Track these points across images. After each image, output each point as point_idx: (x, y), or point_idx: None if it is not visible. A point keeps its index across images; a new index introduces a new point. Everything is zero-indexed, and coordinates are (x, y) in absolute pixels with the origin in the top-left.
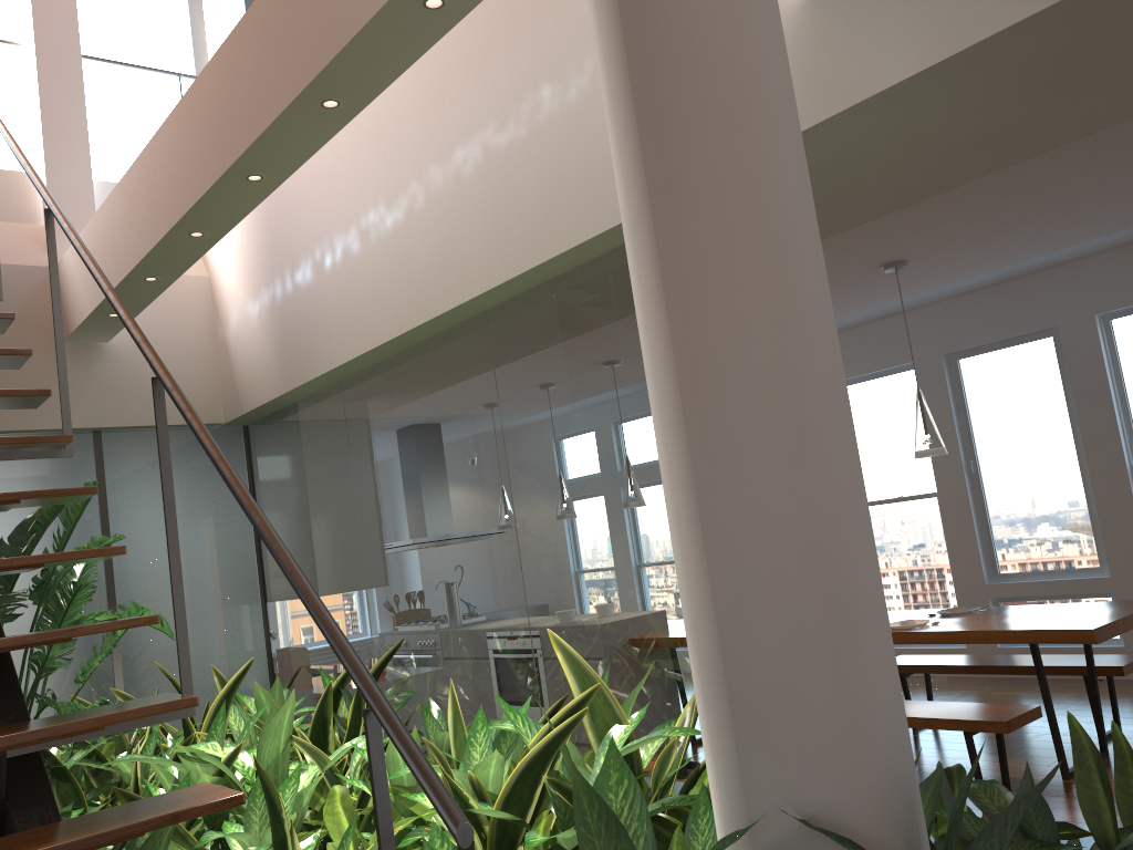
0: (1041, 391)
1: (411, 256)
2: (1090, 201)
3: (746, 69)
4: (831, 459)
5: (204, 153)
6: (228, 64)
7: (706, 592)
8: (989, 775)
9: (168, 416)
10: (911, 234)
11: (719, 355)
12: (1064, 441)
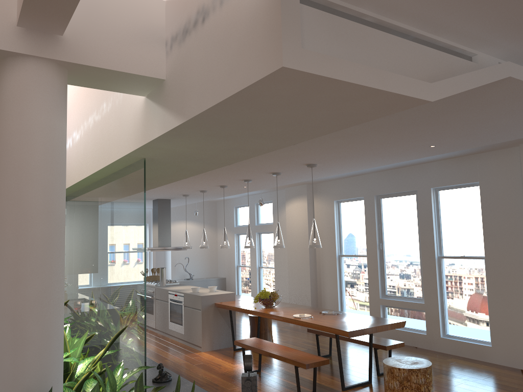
0: (409, 217)
1: (79, 153)
2: (376, 151)
3: (24, 154)
4: (28, 288)
5: None
6: None
7: None
8: (319, 383)
9: None
10: (302, 157)
11: None
12: (416, 241)
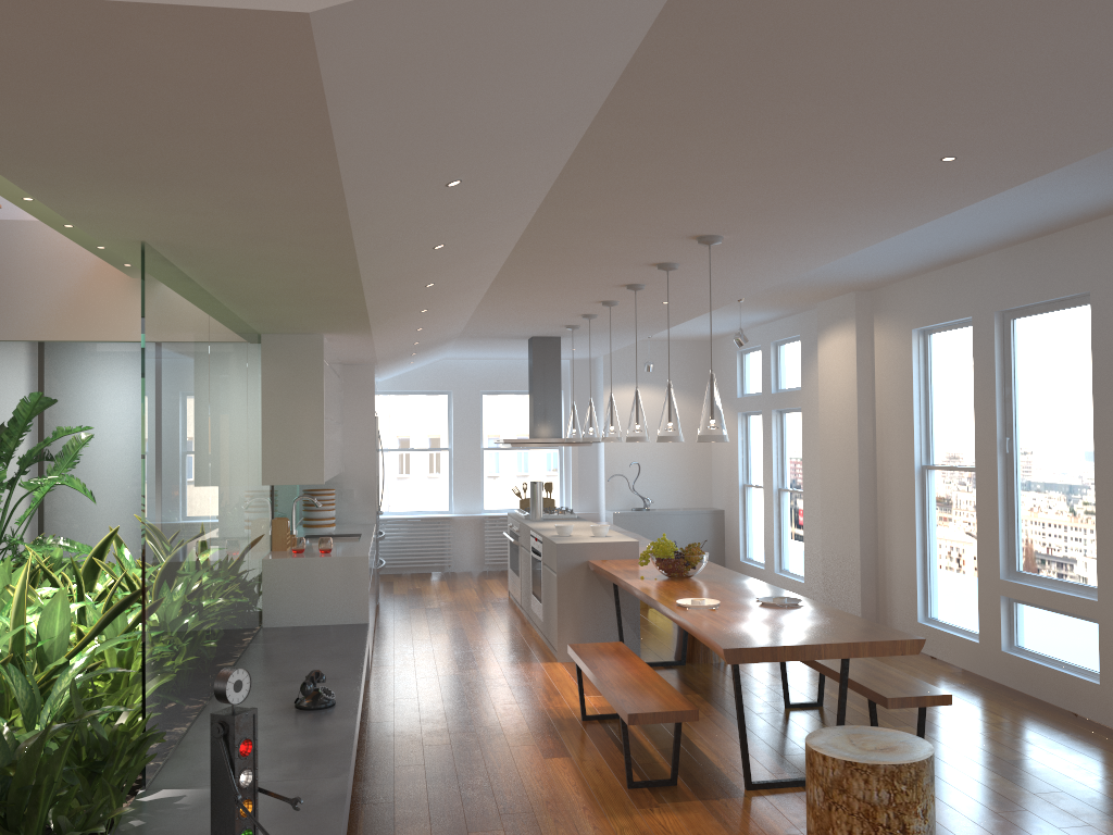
0: (1075, 368)
1: None
2: (810, 189)
3: None
4: None
5: None
6: None
7: None
8: (712, 764)
9: None
10: (643, 219)
11: None
12: (1087, 432)
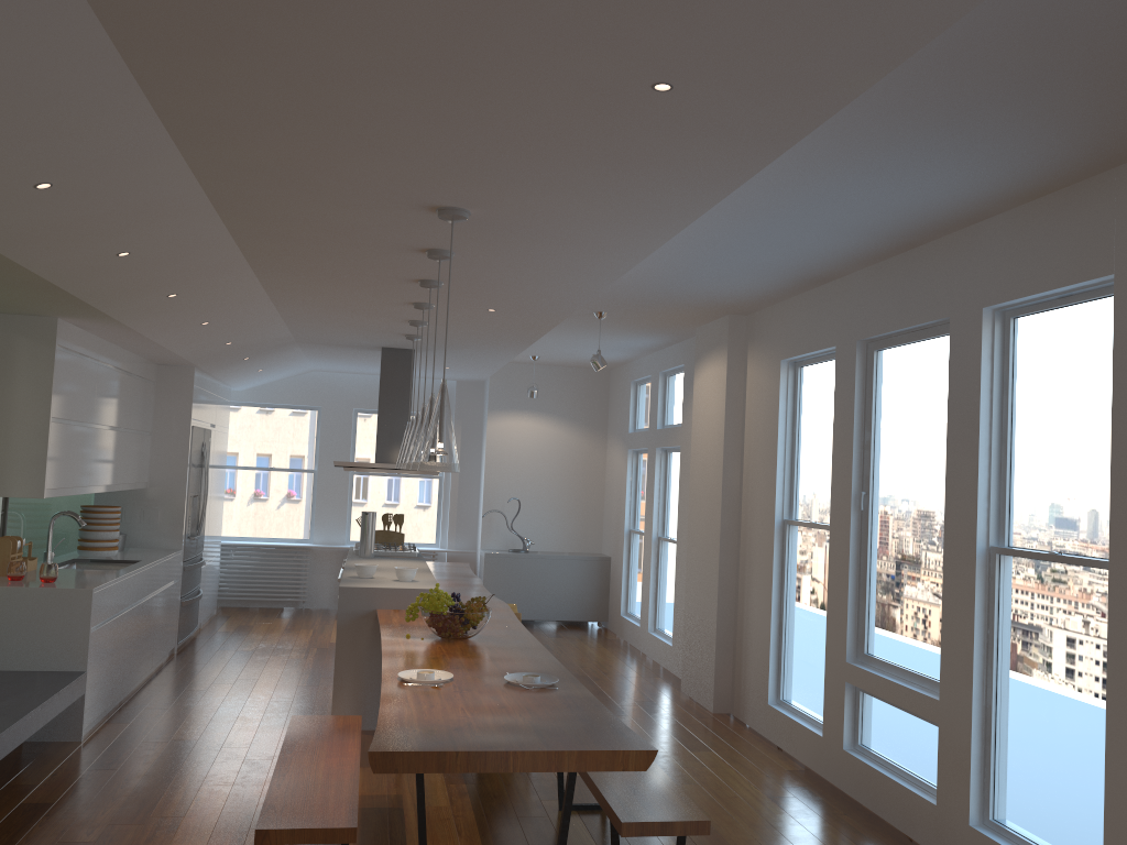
0: (934, 411)
1: None
2: (514, 133)
3: None
4: None
5: None
6: None
7: None
8: None
9: None
10: (336, 172)
11: None
12: (943, 490)
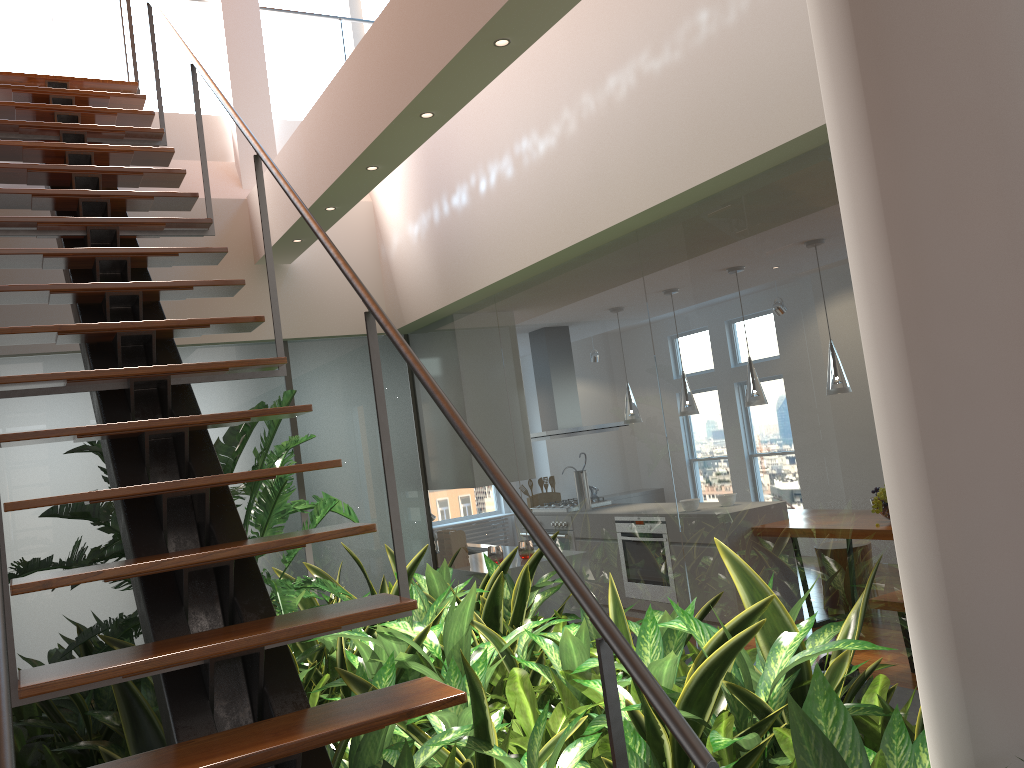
0: None
1: (563, 180)
2: None
3: None
4: None
5: (380, 94)
6: (403, 10)
7: (930, 533)
8: None
9: (342, 328)
10: None
11: (950, 294)
12: None
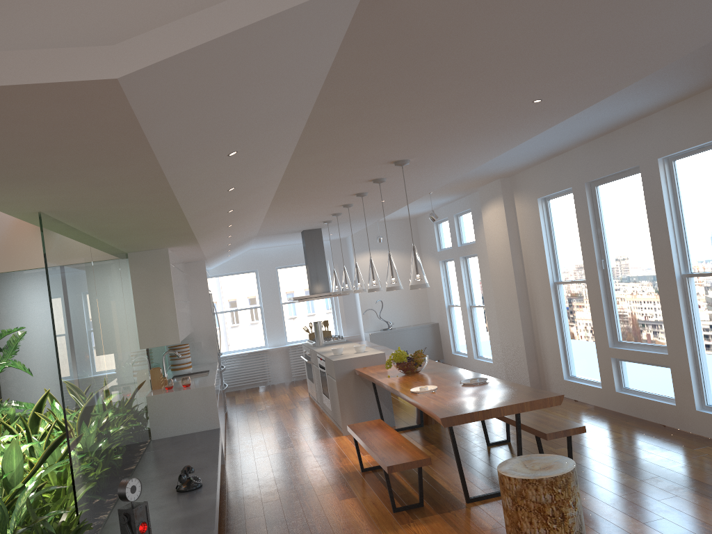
0: (637, 213)
1: None
2: (457, 127)
3: None
4: None
5: None
6: None
7: None
8: (445, 489)
9: None
10: (358, 156)
11: None
12: (649, 251)
